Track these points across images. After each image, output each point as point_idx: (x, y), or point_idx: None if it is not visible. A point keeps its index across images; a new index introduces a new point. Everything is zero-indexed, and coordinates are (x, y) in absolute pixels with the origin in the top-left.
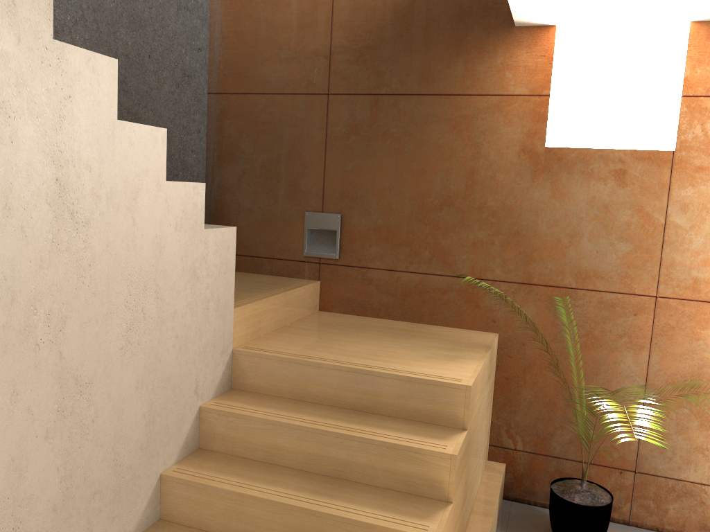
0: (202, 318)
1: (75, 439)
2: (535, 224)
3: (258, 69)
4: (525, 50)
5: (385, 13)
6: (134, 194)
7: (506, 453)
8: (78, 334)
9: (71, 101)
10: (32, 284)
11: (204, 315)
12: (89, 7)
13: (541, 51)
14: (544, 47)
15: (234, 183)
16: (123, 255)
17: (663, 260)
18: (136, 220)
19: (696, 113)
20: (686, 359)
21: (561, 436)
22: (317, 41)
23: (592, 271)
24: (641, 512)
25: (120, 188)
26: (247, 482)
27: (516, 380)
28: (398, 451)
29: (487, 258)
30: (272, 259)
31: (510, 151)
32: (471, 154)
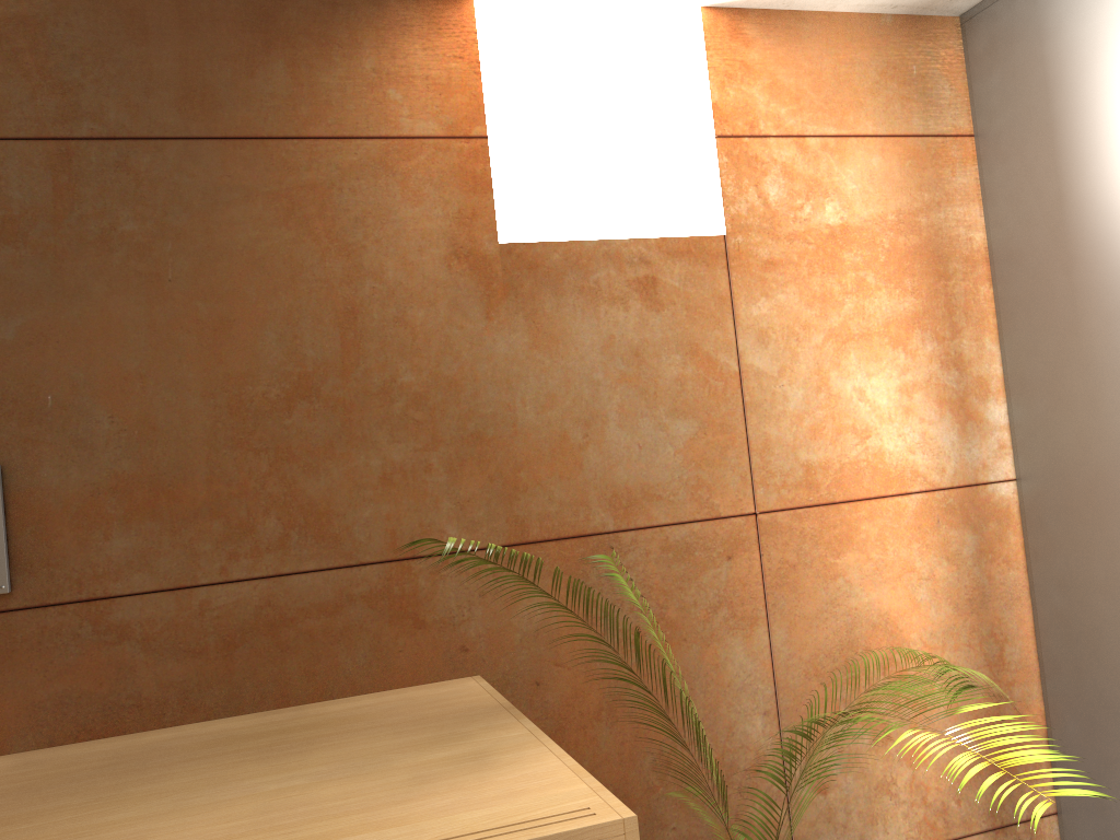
0: None
1: None
2: (511, 410)
3: None
4: (420, 43)
5: None
6: None
7: None
8: None
9: None
10: None
11: None
12: None
13: (454, 48)
14: (458, 39)
15: None
16: None
17: (751, 441)
18: None
19: (743, 166)
20: (826, 619)
21: None
22: None
23: (639, 487)
24: None
25: None
26: None
27: None
28: None
29: (421, 506)
30: None
31: (429, 257)
32: (342, 270)
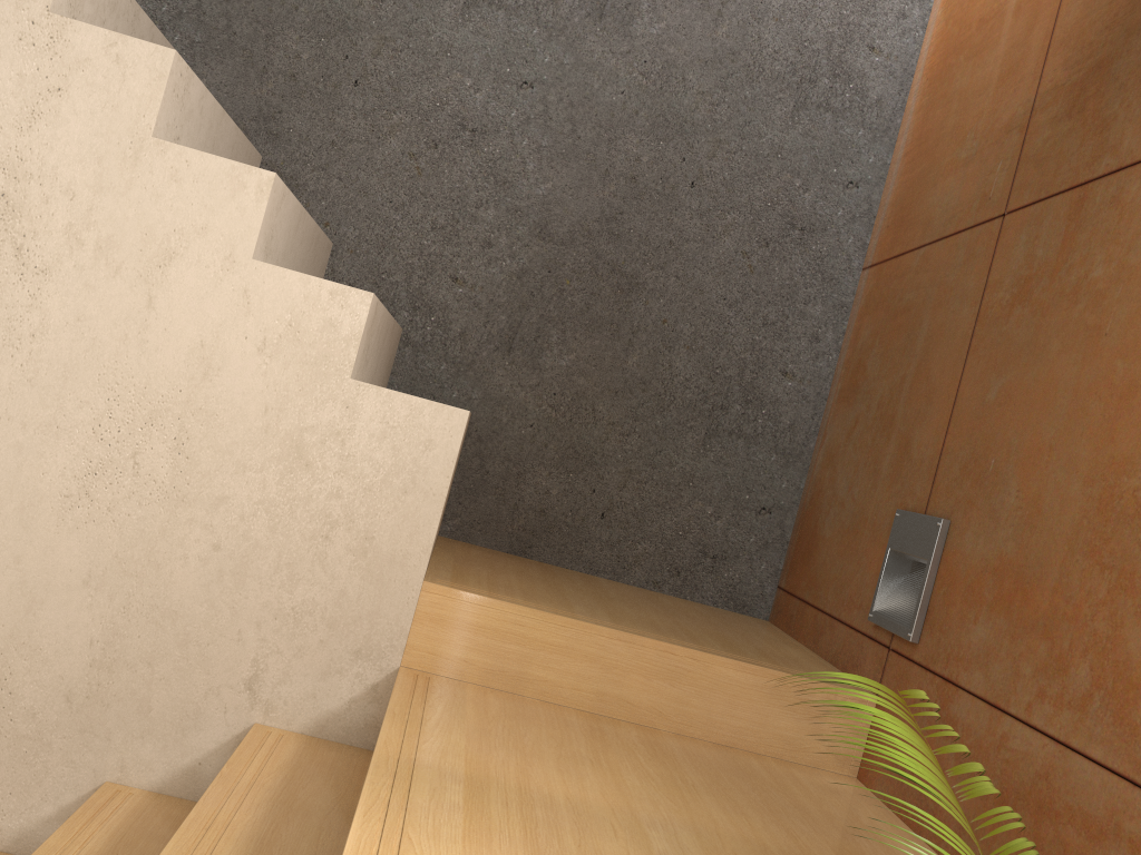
0: (305, 550)
1: None
2: None
3: (925, 199)
4: None
5: None
6: (163, 260)
7: None
8: None
9: (60, 96)
10: None
11: (312, 546)
12: (561, 100)
13: None
14: None
15: (840, 444)
16: (109, 346)
17: None
18: (156, 301)
19: None
20: None
21: None
22: (1018, 96)
23: None
24: None
25: (132, 240)
26: None
27: None
28: None
29: None
30: (836, 621)
31: None
32: None
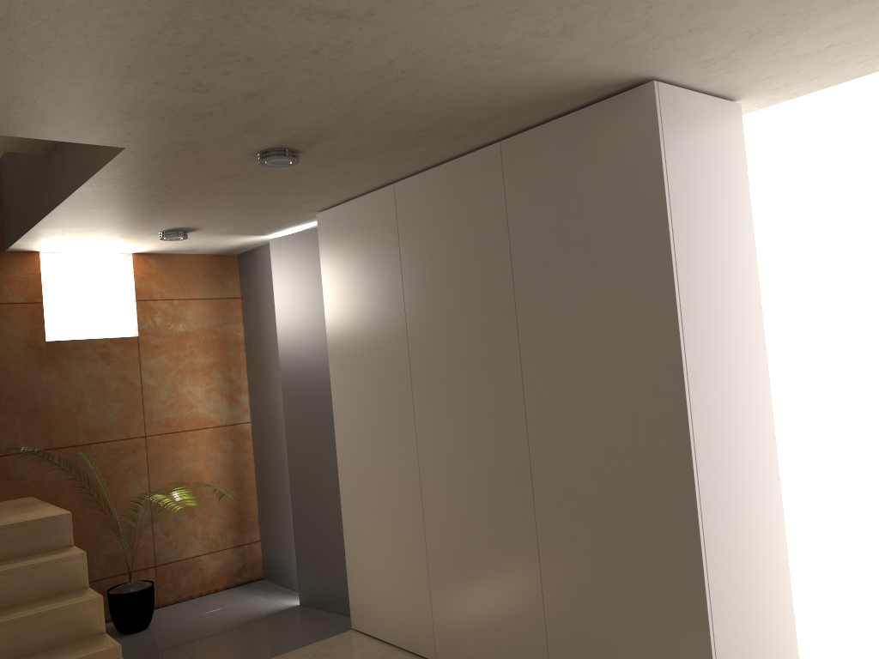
0: None
1: None
2: (49, 401)
3: None
4: (17, 269)
5: None
6: None
7: None
8: None
9: None
10: None
11: None
12: None
13: (31, 270)
14: (33, 267)
15: None
16: None
17: (145, 410)
18: None
19: (147, 311)
20: (172, 474)
21: (99, 562)
22: None
23: (99, 428)
24: (165, 594)
25: None
26: None
27: None
28: (42, 567)
29: (11, 436)
30: None
31: (18, 346)
32: None
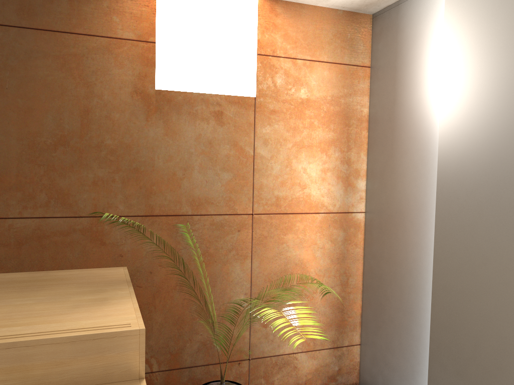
0: None
1: None
2: (152, 160)
3: None
4: None
5: None
6: None
7: None
8: None
9: None
10: None
11: None
12: None
13: (145, 1)
14: None
15: None
16: None
17: (255, 184)
18: None
19: (267, 68)
20: (276, 260)
21: (191, 347)
22: None
23: (204, 198)
24: None
25: None
26: None
27: (147, 307)
28: None
29: (109, 195)
30: None
31: (124, 92)
32: (84, 93)
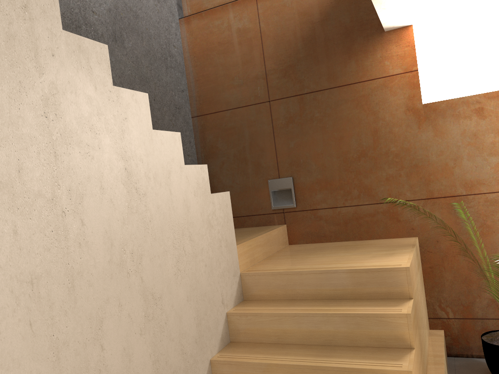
0: (219, 253)
1: (157, 335)
2: (427, 157)
3: (221, 95)
4: (394, 45)
5: (297, 42)
6: (168, 175)
7: (442, 322)
8: (150, 266)
9: (126, 121)
10: (121, 234)
11: (219, 250)
12: (116, 75)
13: (406, 43)
14: (407, 40)
15: (217, 171)
16: (167, 213)
17: None
18: (171, 191)
19: None
20: None
21: (480, 302)
22: (256, 69)
23: (475, 180)
24: None
25: (160, 171)
26: (268, 356)
27: (437, 268)
28: (368, 318)
29: (398, 186)
30: (251, 216)
31: (399, 111)
32: (372, 119)
